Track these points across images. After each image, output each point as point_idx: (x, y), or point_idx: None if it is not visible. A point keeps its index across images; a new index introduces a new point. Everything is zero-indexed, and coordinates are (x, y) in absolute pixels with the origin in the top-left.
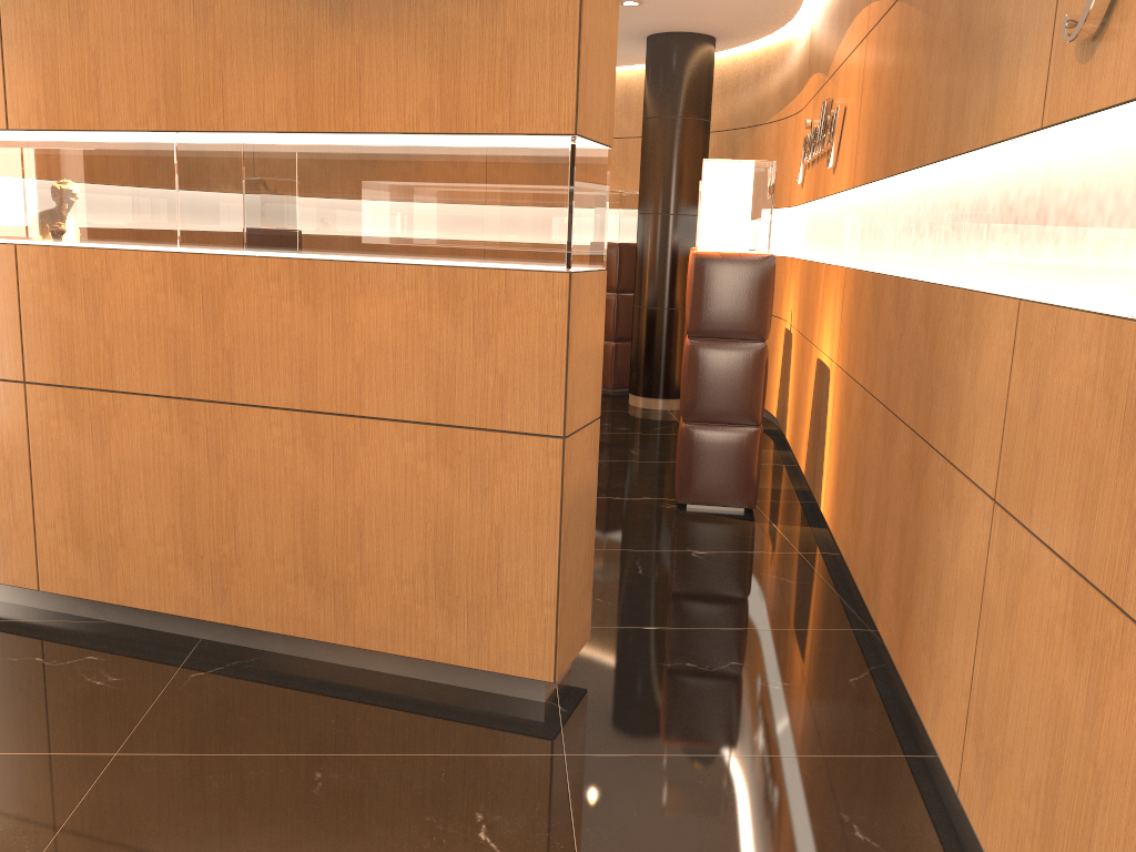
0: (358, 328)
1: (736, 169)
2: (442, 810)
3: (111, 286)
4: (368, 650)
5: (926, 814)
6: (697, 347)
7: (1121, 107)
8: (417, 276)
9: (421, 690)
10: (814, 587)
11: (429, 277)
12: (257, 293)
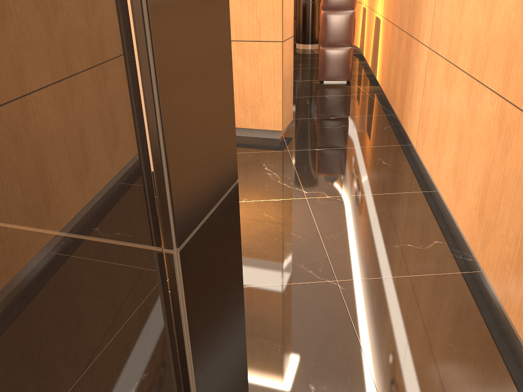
0: None
1: None
2: (252, 164)
3: None
4: None
5: (406, 158)
6: (326, 14)
7: None
8: None
9: (236, 138)
10: (373, 104)
11: None
12: None
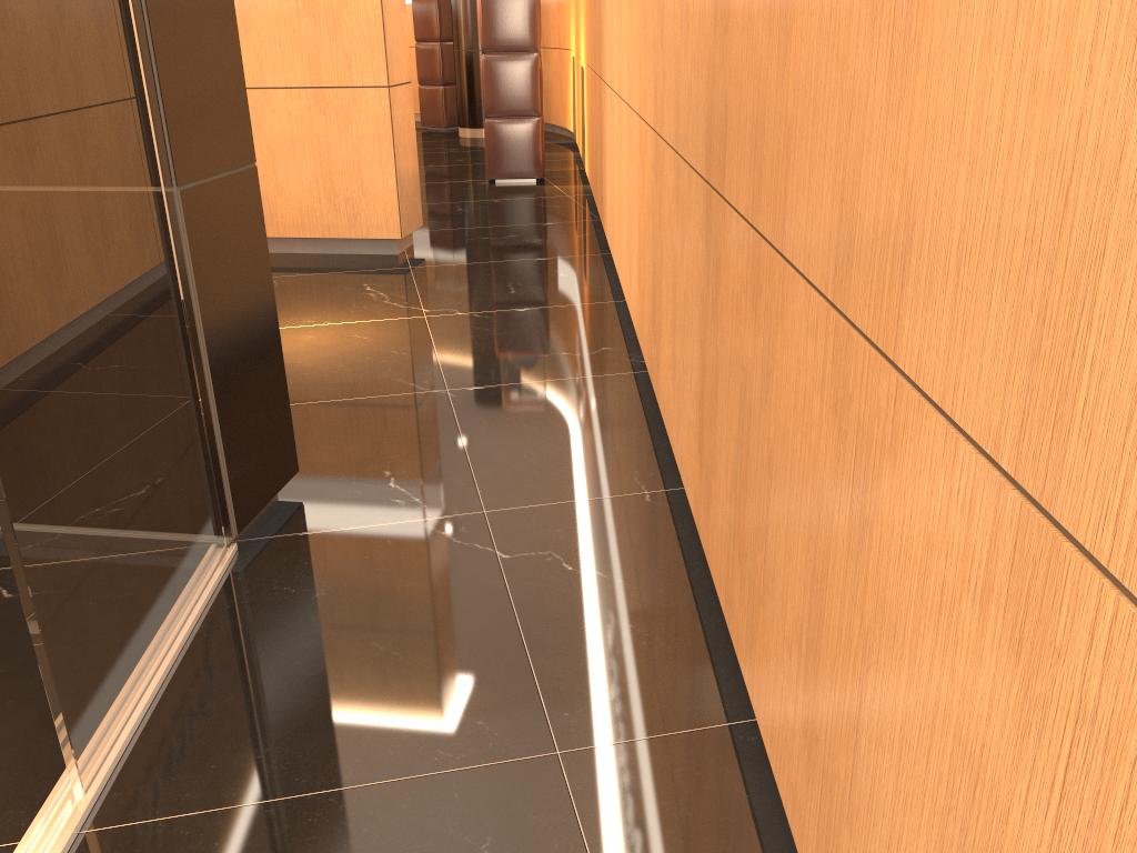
0: (255, 31)
1: None
2: (345, 285)
3: None
4: (288, 241)
5: (599, 268)
6: (489, 60)
7: None
8: None
9: (324, 257)
10: (572, 208)
11: None
12: None
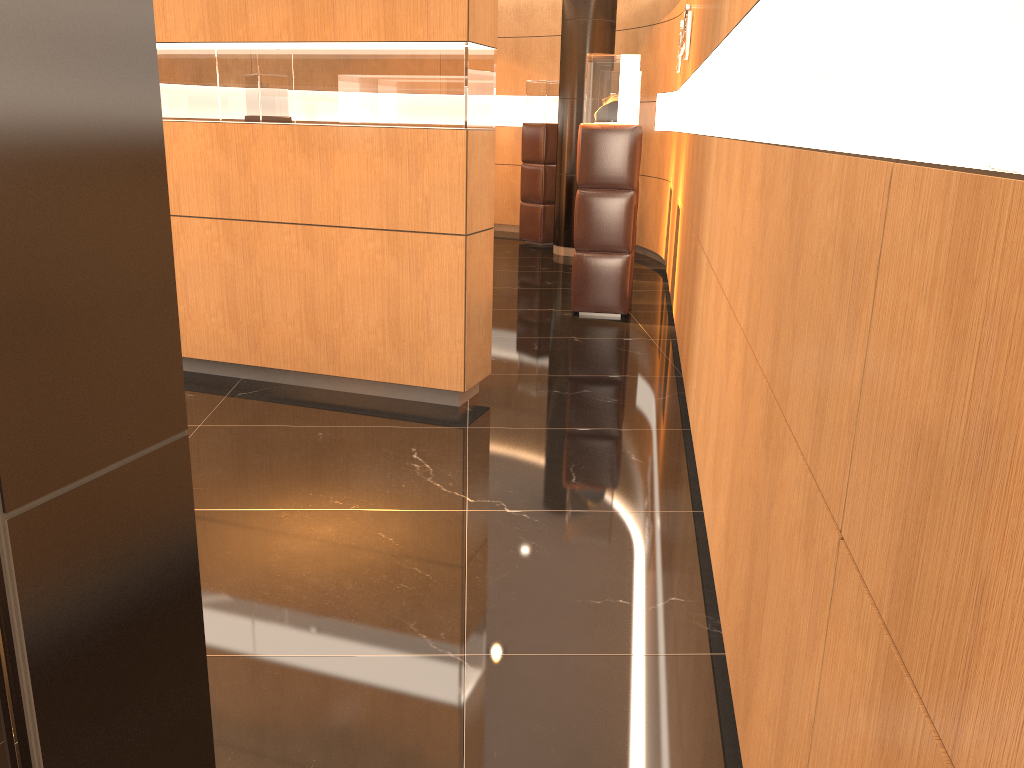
0: (337, 169)
1: (611, 61)
2: (392, 447)
3: (177, 146)
4: (349, 380)
5: (677, 451)
6: (584, 195)
7: (738, 25)
8: (373, 134)
9: (382, 401)
10: (654, 356)
11: (380, 135)
12: (272, 148)
